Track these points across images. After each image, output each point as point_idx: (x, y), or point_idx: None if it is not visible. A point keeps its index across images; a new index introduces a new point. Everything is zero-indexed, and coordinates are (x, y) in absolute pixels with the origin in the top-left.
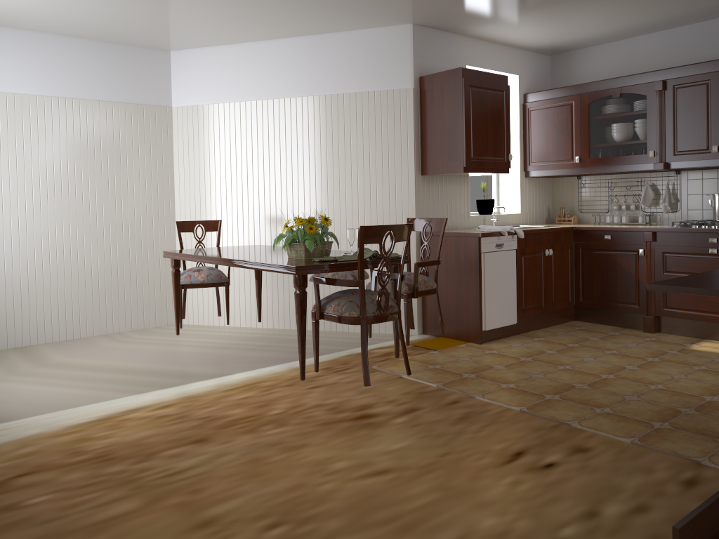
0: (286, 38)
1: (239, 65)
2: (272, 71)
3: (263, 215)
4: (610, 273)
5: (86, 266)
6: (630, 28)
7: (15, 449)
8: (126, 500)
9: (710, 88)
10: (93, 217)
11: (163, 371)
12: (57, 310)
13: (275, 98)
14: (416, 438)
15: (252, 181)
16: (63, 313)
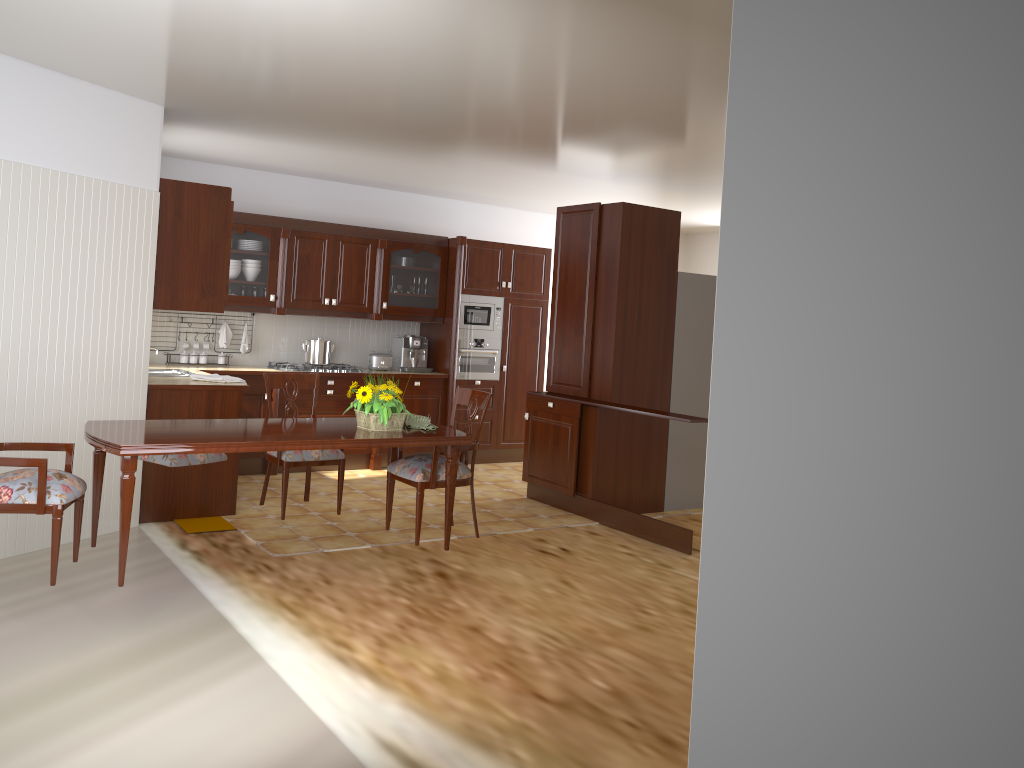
0: None
1: None
2: None
3: None
4: None
5: None
6: (243, 162)
7: (457, 711)
8: (604, 651)
9: (326, 247)
10: None
11: (142, 648)
12: None
13: None
14: (502, 567)
15: None
16: None
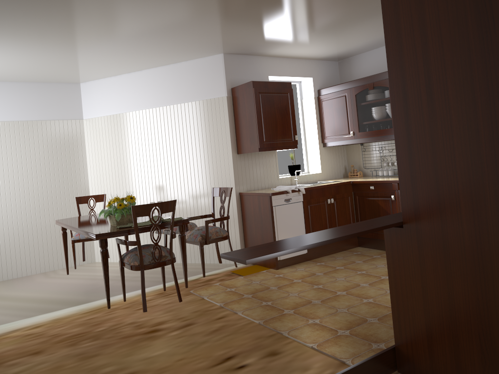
0: (147, 69)
1: (121, 89)
2: (140, 92)
3: (141, 187)
4: (376, 213)
5: (29, 228)
6: (378, 40)
7: None
8: None
9: None
10: (32, 196)
11: (57, 299)
12: (10, 258)
13: (143, 109)
14: (173, 347)
15: (133, 164)
16: (14, 260)
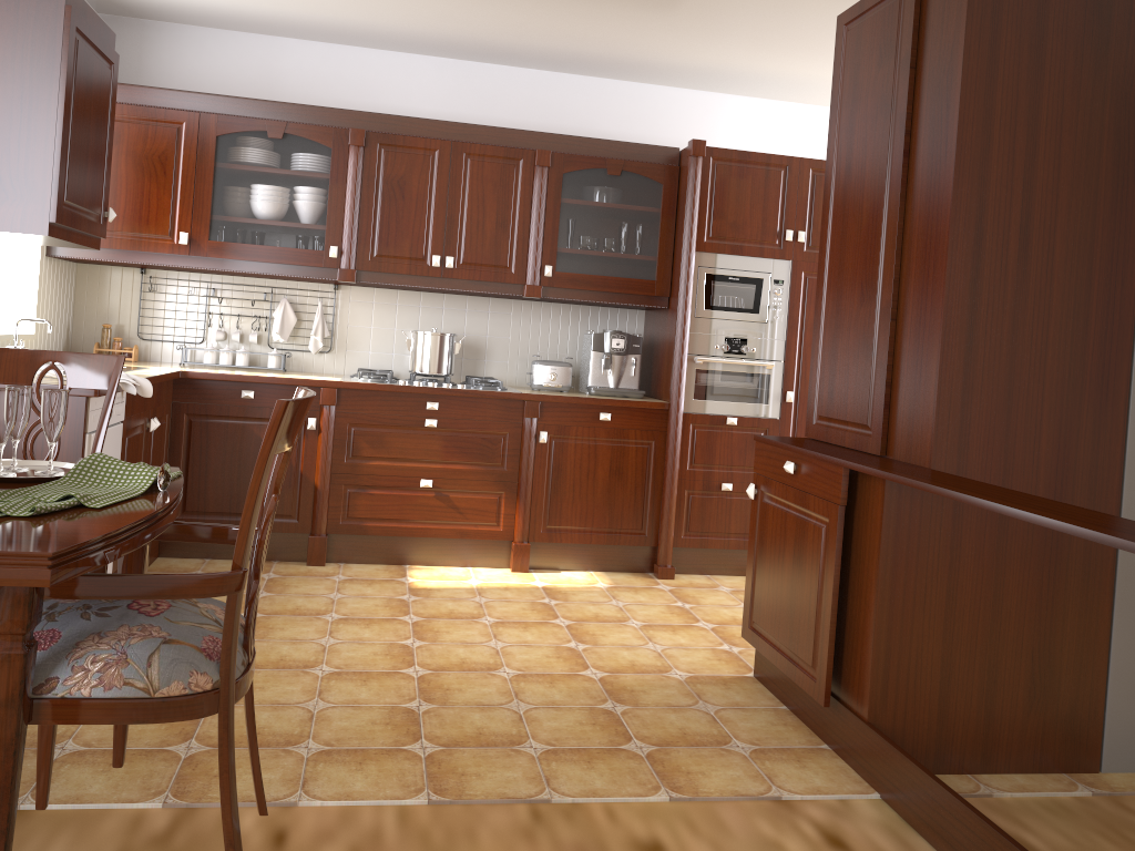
0: None
1: None
2: None
3: None
4: (247, 461)
5: None
6: (298, 20)
7: None
8: None
9: (437, 163)
10: None
11: None
12: None
13: None
14: None
15: None
16: None
